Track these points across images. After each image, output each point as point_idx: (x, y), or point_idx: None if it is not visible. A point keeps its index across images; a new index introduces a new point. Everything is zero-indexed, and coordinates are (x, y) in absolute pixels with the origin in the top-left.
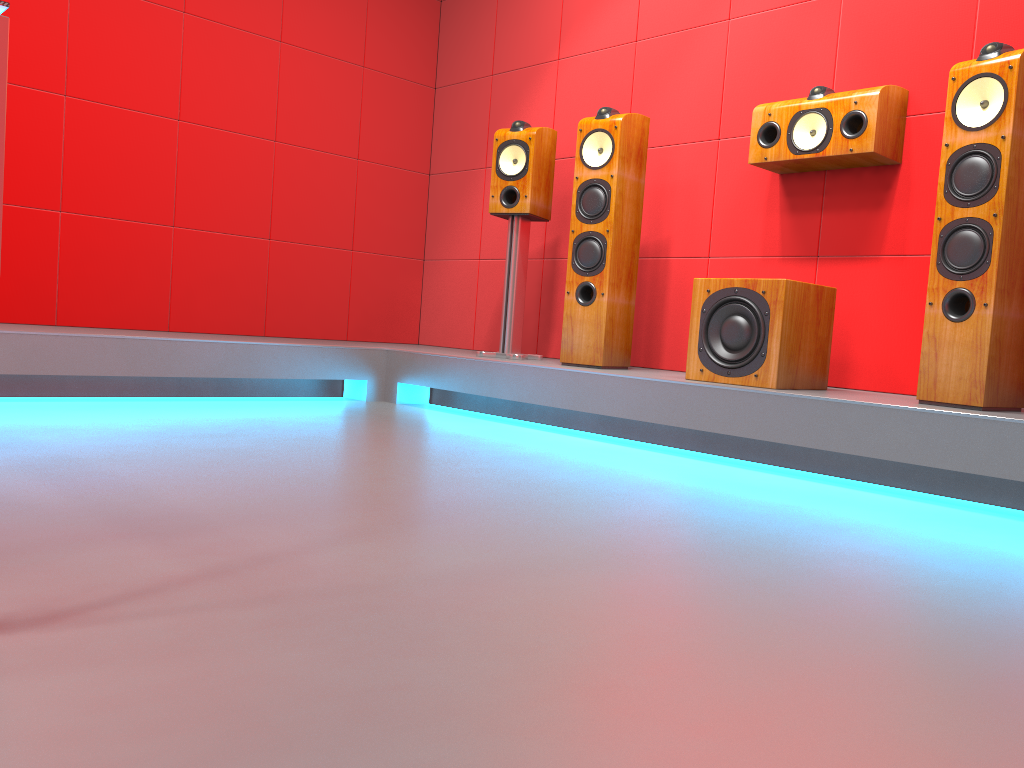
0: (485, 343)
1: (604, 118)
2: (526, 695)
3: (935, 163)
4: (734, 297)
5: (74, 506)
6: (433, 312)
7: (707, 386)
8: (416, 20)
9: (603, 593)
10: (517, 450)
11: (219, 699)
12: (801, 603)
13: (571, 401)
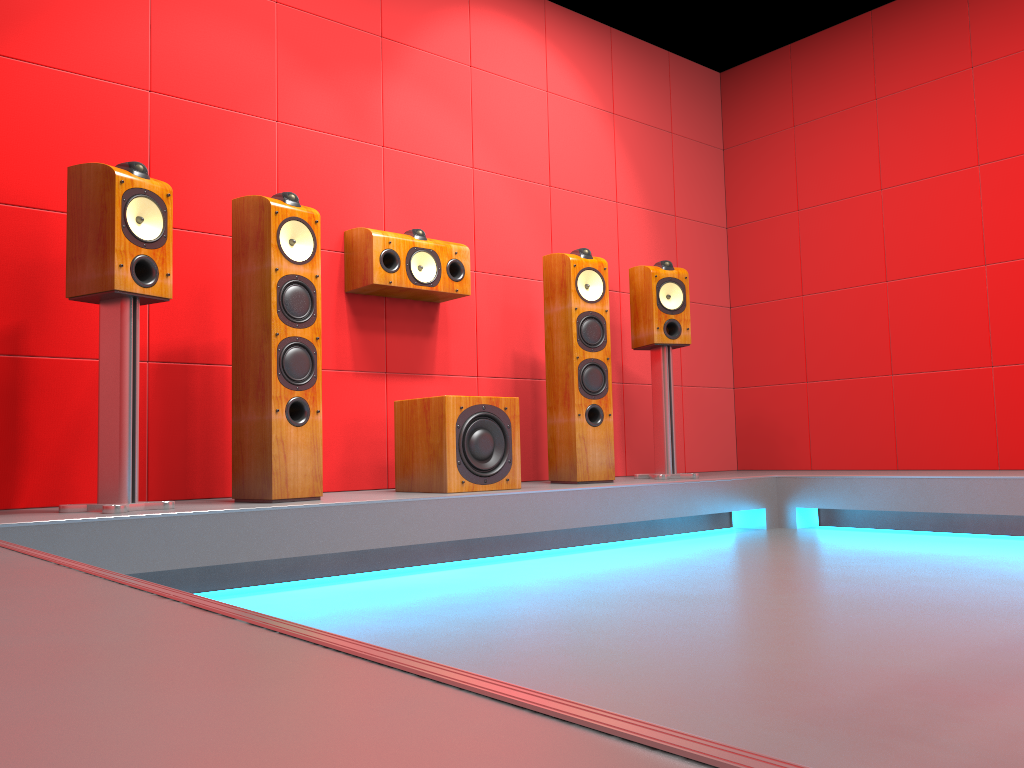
0: None
1: (299, 206)
2: None
3: (461, 307)
4: (486, 413)
5: None
6: None
7: (524, 492)
8: None
9: None
10: (537, 585)
11: None
12: (980, 558)
13: (387, 537)
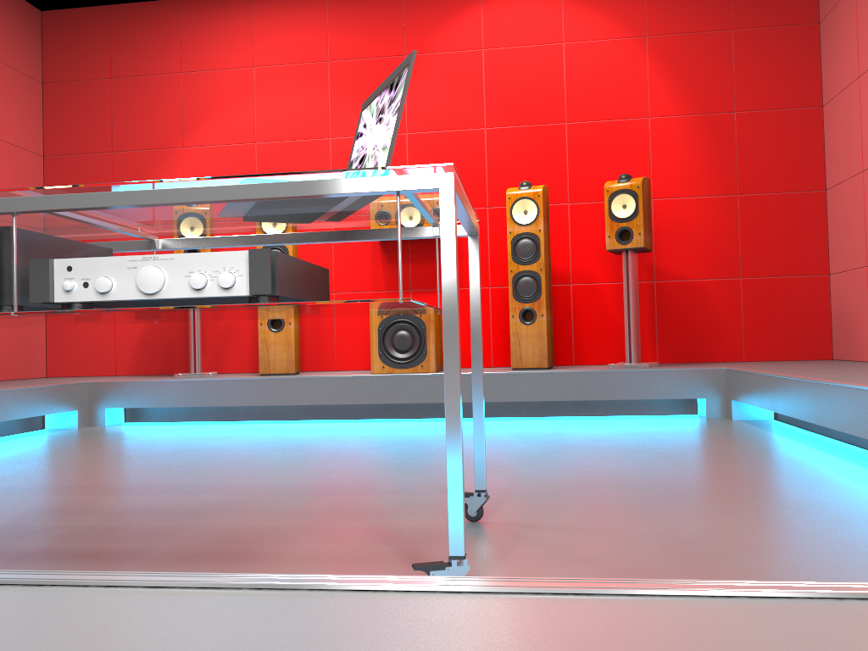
0: (130, 369)
1: None
2: (660, 486)
3: None
4: (401, 319)
5: (265, 495)
6: (63, 348)
7: (404, 375)
8: (26, 98)
9: (577, 465)
10: (310, 434)
11: (608, 508)
12: (629, 454)
13: (296, 399)
